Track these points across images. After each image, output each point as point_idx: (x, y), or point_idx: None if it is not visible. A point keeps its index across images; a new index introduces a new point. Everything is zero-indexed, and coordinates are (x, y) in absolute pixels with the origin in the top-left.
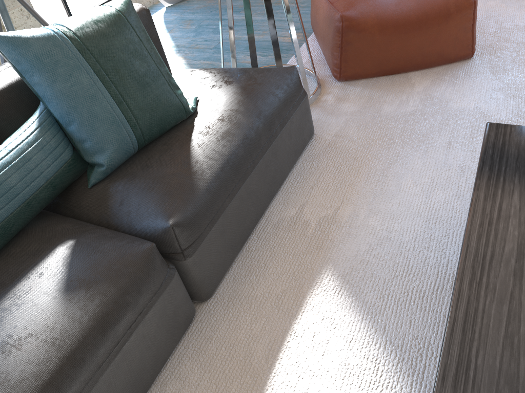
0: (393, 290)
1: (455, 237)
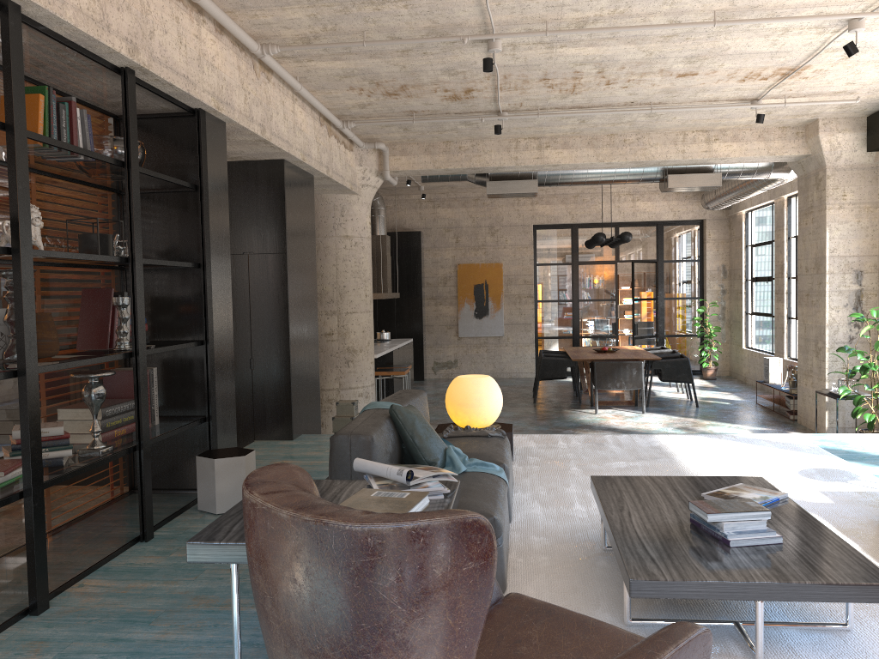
0: (878, 606)
1: (873, 637)
